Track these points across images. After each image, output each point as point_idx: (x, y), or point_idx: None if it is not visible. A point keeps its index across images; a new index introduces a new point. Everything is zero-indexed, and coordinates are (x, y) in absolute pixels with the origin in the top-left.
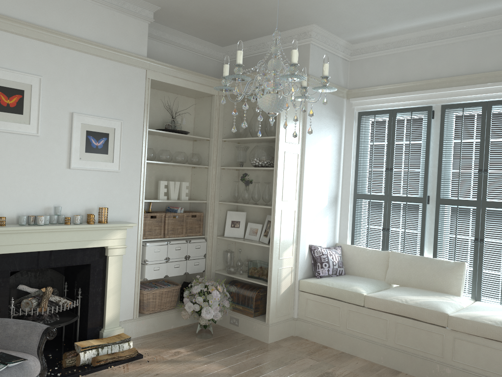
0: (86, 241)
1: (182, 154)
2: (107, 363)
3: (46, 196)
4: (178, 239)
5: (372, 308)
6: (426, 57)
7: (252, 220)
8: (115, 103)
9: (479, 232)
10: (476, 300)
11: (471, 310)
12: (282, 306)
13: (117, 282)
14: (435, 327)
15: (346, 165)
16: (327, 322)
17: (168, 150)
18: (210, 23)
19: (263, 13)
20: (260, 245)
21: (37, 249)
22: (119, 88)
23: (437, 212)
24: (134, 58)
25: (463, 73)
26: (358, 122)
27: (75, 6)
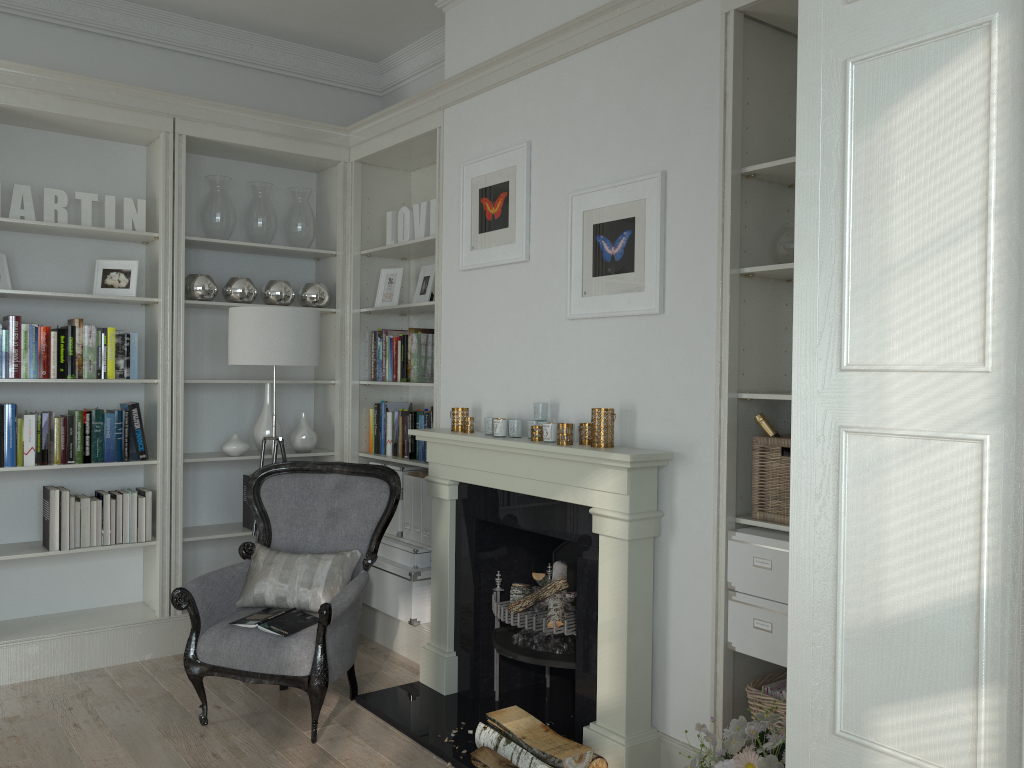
0: (555, 484)
1: None
2: None
3: (540, 382)
4: None
5: None
6: None
7: None
8: (650, 133)
9: None
10: None
11: None
12: None
13: (617, 611)
14: None
15: None
16: None
17: None
18: None
19: None
20: None
21: (490, 484)
22: (657, 86)
23: None
24: None
25: None
26: None
27: None
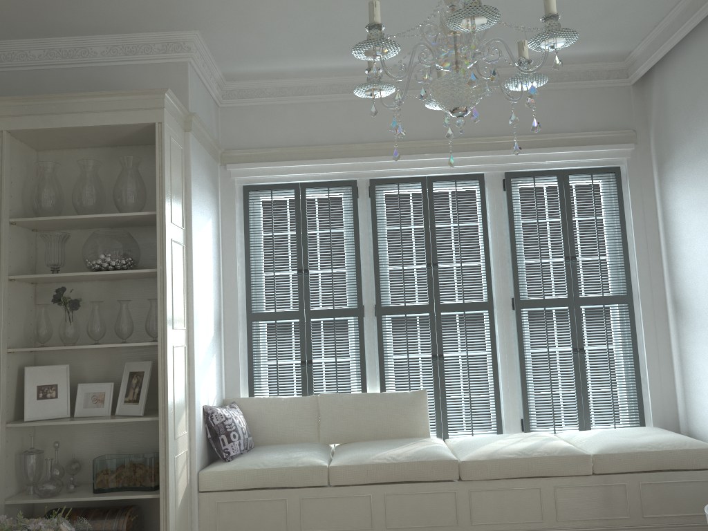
0: None
1: None
2: None
3: None
4: None
5: (344, 483)
6: (341, 114)
7: (79, 379)
8: None
9: (436, 346)
10: (444, 438)
11: (471, 448)
12: (181, 529)
13: None
14: (442, 484)
15: (228, 270)
16: None
17: None
18: None
19: None
20: (129, 420)
21: None
22: None
23: (380, 326)
24: None
25: (392, 140)
26: (244, 202)
27: None
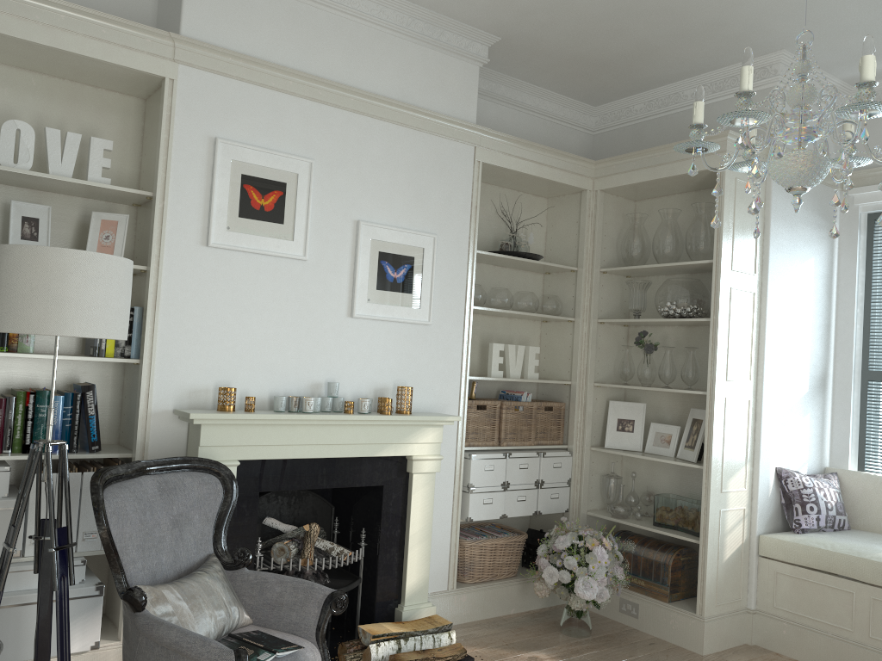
0: (378, 444)
1: (530, 296)
2: None
3: (314, 364)
4: (523, 450)
5: None
6: None
7: (657, 418)
8: (425, 205)
9: None
10: None
11: None
12: (726, 584)
13: (425, 521)
14: None
15: (842, 316)
16: (824, 621)
17: (507, 289)
18: (583, 61)
19: (690, 34)
20: (680, 464)
21: (301, 455)
22: (432, 178)
23: None
24: (455, 126)
25: None
26: (867, 234)
27: (365, 40)
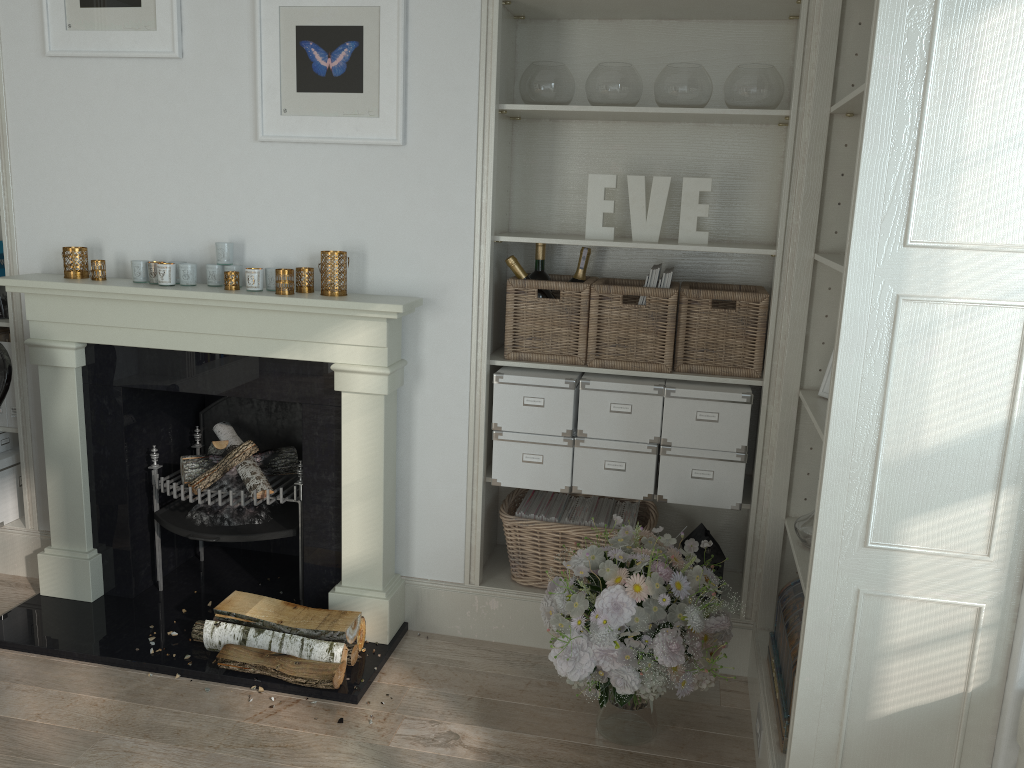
0: (273, 340)
1: (674, 72)
2: (257, 676)
3: (211, 216)
4: (646, 379)
5: None
6: None
7: None
8: None
9: None
10: None
11: None
12: None
13: (370, 469)
14: None
15: None
16: None
17: (617, 64)
18: None
19: None
20: None
21: (157, 344)
22: None
23: None
24: None
25: None
26: None
27: None
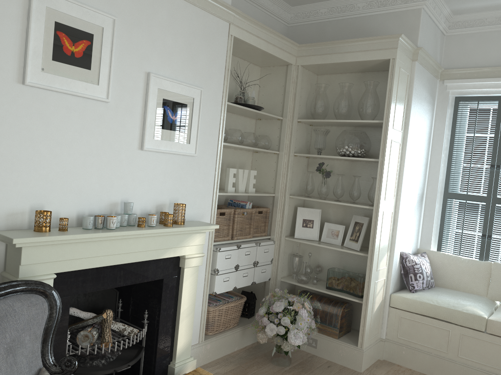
0: (162, 249)
1: (254, 135)
2: None
3: (112, 187)
4: (245, 241)
5: (498, 334)
6: None
7: (326, 218)
8: (195, 65)
9: None
10: None
11: None
12: (373, 326)
13: (191, 301)
14: None
15: (434, 158)
16: (430, 346)
17: (240, 130)
18: None
19: None
20: (350, 252)
21: (106, 263)
22: (201, 44)
23: None
24: (219, 5)
25: None
26: (454, 109)
27: None
